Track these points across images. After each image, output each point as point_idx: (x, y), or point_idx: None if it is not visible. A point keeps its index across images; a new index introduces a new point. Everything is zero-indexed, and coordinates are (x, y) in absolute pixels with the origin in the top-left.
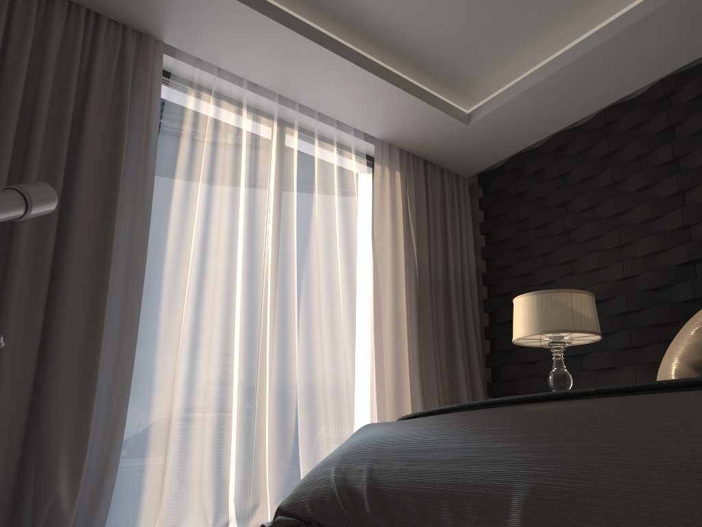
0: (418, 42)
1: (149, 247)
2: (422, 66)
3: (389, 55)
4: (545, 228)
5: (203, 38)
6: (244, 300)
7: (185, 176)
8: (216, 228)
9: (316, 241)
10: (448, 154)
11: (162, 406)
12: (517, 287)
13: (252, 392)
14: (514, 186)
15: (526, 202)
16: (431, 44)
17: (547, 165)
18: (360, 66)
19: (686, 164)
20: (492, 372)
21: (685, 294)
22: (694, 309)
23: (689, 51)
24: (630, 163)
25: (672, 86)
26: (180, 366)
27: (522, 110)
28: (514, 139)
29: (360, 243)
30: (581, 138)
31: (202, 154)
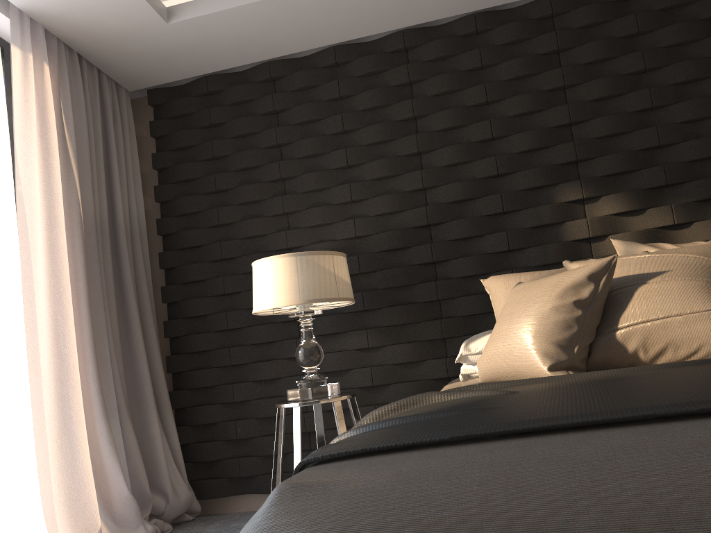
0: None
1: None
2: None
3: None
4: (251, 172)
5: None
6: None
7: None
8: None
9: None
10: (119, 54)
11: None
12: (211, 239)
13: None
14: (208, 114)
15: (225, 136)
16: None
17: (256, 96)
18: None
19: (424, 125)
20: (172, 343)
21: (423, 257)
22: (430, 272)
23: (439, 8)
24: (363, 113)
25: (413, 40)
26: None
27: (247, 23)
28: (217, 56)
29: None
30: (303, 74)
31: None
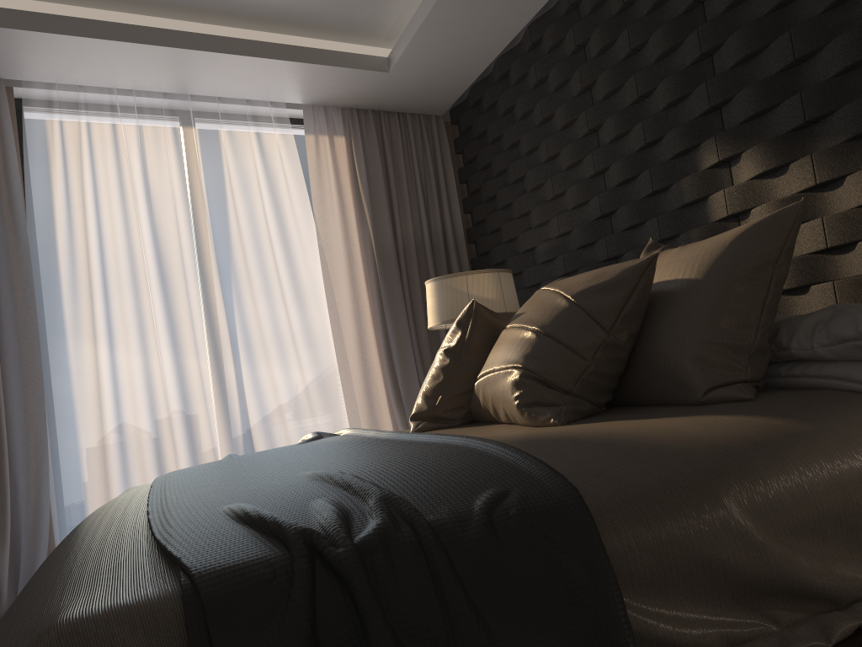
0: (275, 5)
1: (41, 301)
2: (302, 24)
3: (255, 23)
4: (505, 175)
5: (36, 66)
6: (166, 326)
7: (66, 216)
8: (112, 263)
9: (239, 246)
10: (395, 100)
11: (89, 447)
12: (493, 244)
13: (189, 415)
14: (476, 125)
15: (489, 143)
16: (291, 3)
17: (497, 97)
18: (215, 51)
19: (596, 94)
20: None
21: (602, 253)
22: None
23: None
24: (555, 95)
25: None
26: (107, 404)
27: (435, 46)
28: (456, 73)
29: (299, 232)
30: (515, 65)
31: (78, 190)
